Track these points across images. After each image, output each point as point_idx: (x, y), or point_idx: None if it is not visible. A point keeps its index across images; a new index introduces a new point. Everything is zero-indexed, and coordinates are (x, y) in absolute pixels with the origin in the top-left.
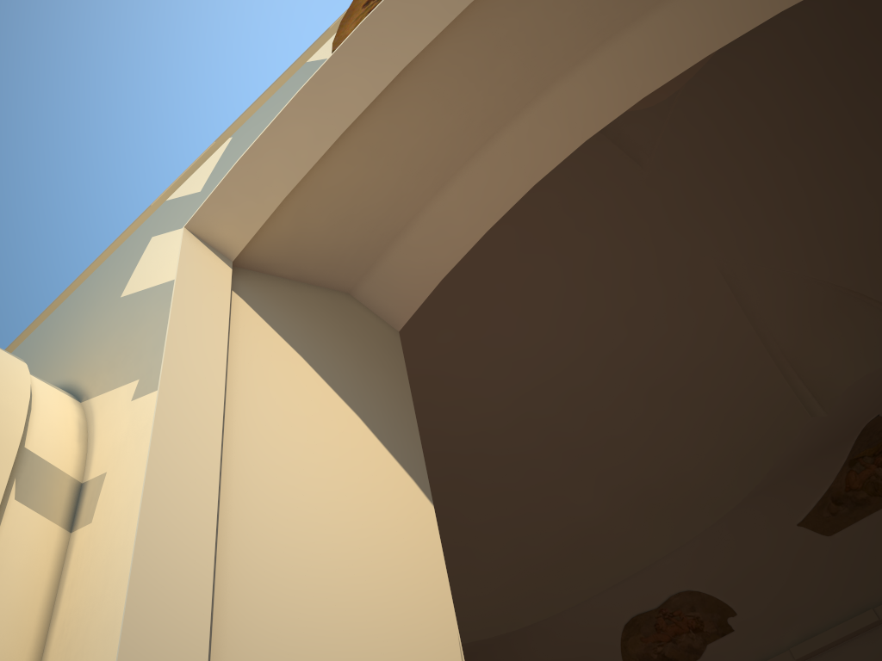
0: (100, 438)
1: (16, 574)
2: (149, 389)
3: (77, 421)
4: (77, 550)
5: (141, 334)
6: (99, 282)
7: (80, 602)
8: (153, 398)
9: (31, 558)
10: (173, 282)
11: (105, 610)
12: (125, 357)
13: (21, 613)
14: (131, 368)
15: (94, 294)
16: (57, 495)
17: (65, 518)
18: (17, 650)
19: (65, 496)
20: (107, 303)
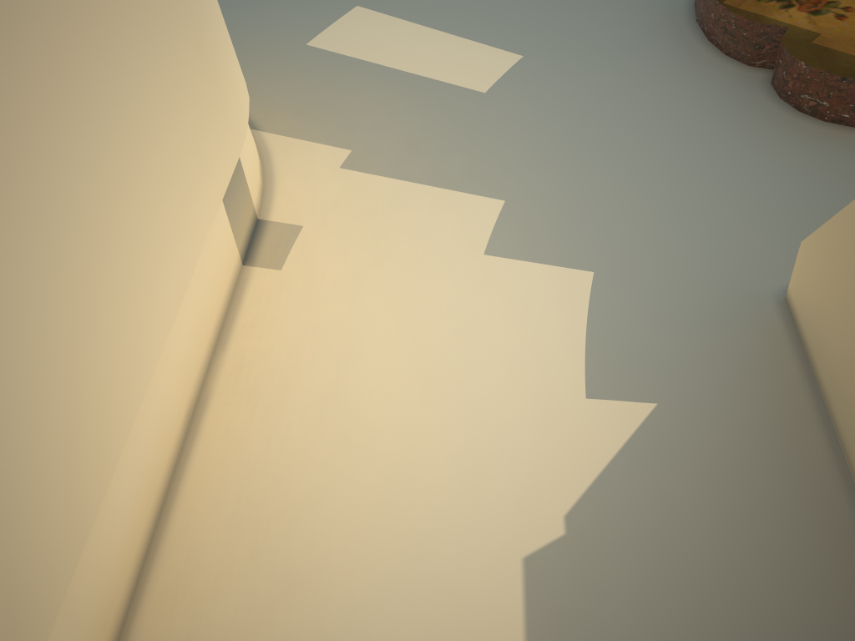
0: (286, 183)
1: (207, 281)
2: (371, 169)
3: (256, 149)
4: (256, 289)
5: (350, 103)
6: (264, 10)
7: (270, 350)
8: (380, 182)
9: (218, 271)
10: (402, 73)
11: (318, 378)
12: (322, 115)
13: (202, 326)
14: (335, 132)
15: (255, 18)
16: (243, 218)
17: (242, 247)
18: (192, 363)
19: (247, 223)
20: (281, 39)
